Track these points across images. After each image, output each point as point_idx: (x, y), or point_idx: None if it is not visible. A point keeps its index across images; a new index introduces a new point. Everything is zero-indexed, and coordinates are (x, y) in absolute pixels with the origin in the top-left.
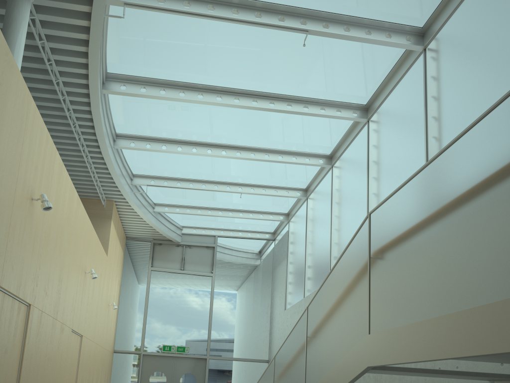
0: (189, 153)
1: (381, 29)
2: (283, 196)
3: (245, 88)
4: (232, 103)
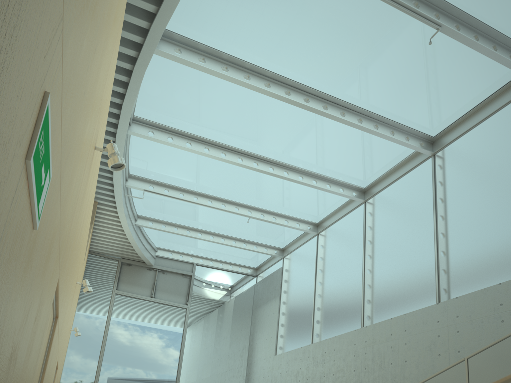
0: (217, 157)
1: (505, 48)
2: (294, 228)
3: (320, 88)
4: (301, 102)
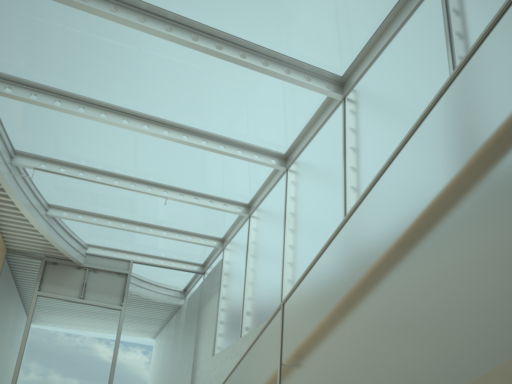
0: (95, 117)
1: None
2: (220, 210)
3: (183, 12)
4: (161, 31)
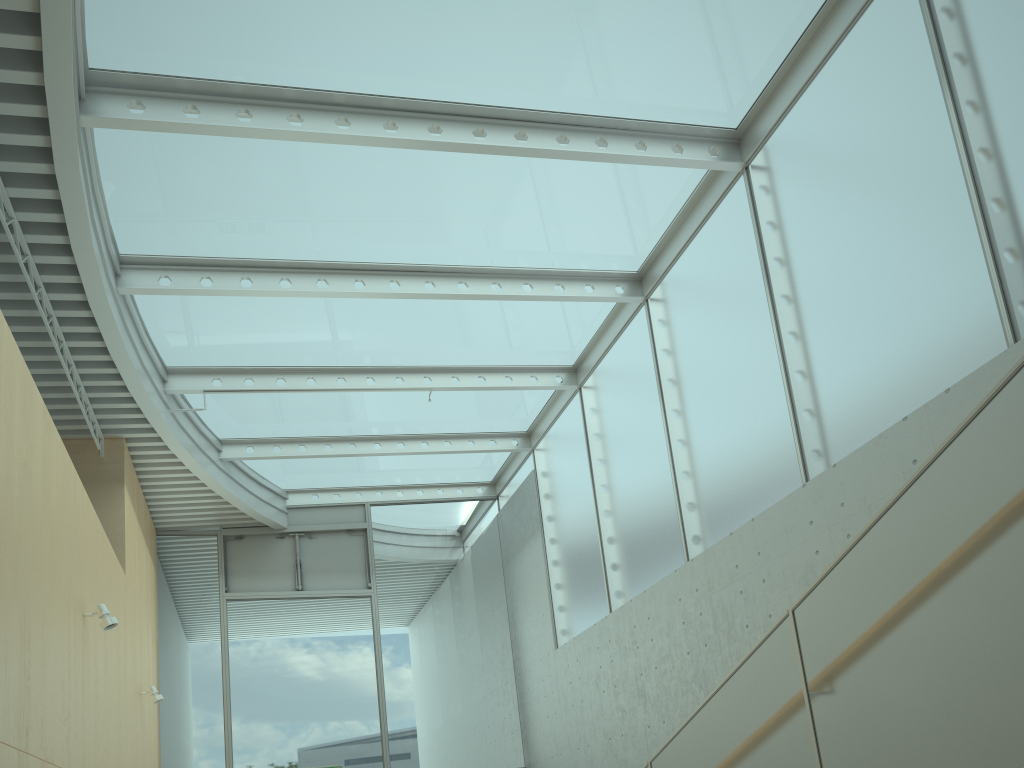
0: (311, 292)
1: None
2: (527, 388)
3: (455, 96)
4: (425, 138)
